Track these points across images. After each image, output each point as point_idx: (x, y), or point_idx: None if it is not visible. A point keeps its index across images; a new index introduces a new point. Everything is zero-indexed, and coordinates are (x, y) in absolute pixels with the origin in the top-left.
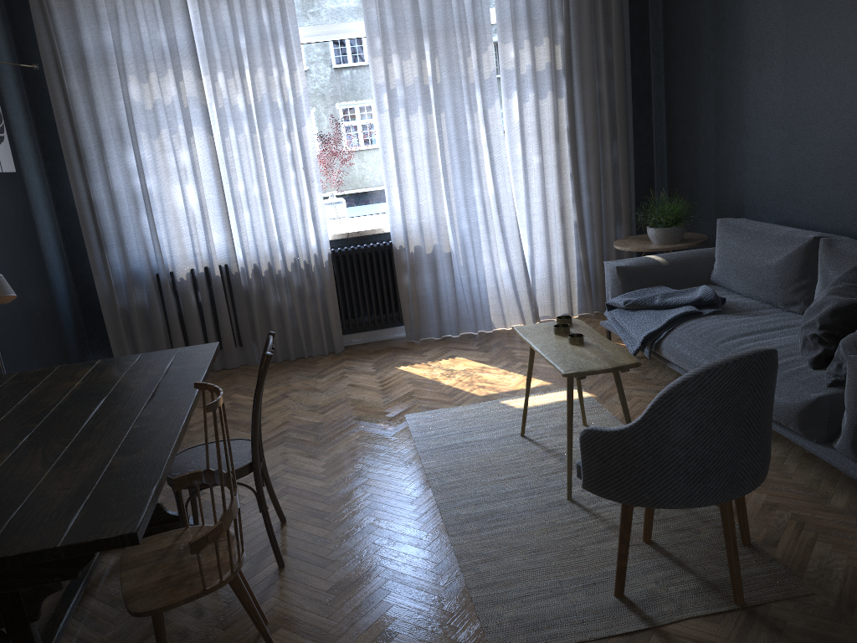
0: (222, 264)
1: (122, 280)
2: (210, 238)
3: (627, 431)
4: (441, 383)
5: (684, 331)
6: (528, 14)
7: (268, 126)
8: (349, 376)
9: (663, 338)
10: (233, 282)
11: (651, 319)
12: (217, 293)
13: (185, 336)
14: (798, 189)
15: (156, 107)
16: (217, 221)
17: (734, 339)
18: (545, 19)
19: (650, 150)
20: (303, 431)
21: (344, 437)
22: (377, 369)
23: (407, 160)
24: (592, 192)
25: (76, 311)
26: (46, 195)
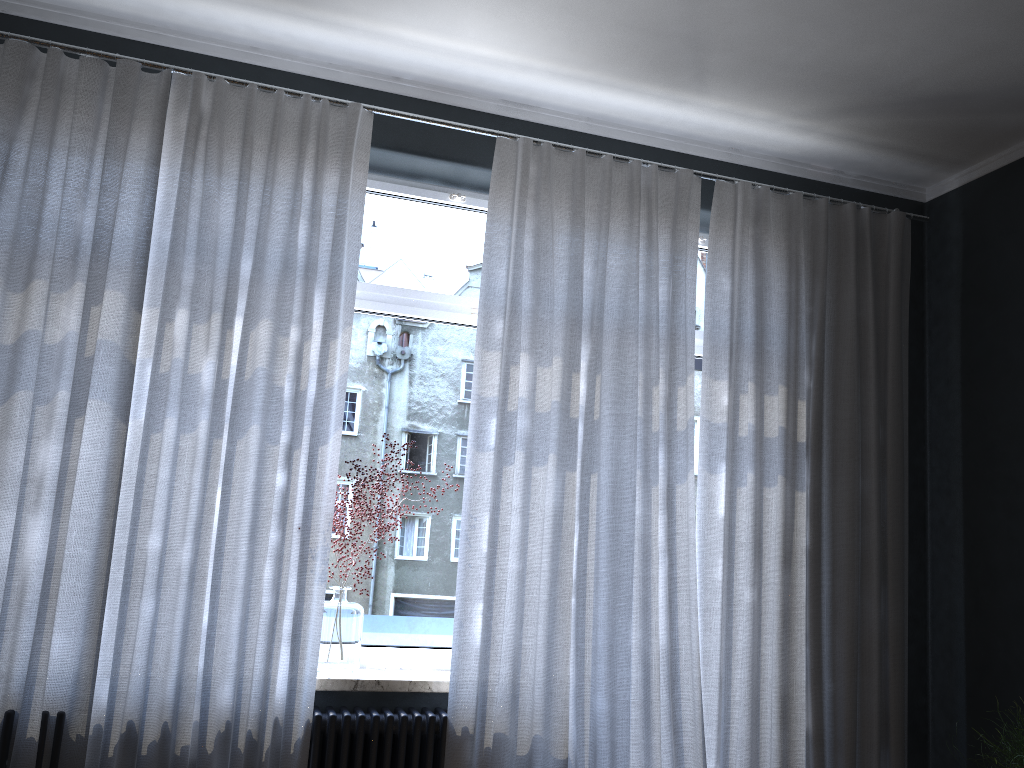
0: (52, 711)
1: None
2: (44, 643)
3: None
4: None
5: None
6: (758, 341)
7: (250, 429)
8: None
9: None
10: (64, 759)
11: None
12: None
13: None
14: None
15: (22, 344)
16: (74, 607)
17: None
18: (782, 356)
19: (922, 613)
20: None
21: None
22: None
23: (511, 550)
24: (839, 676)
25: None
26: None
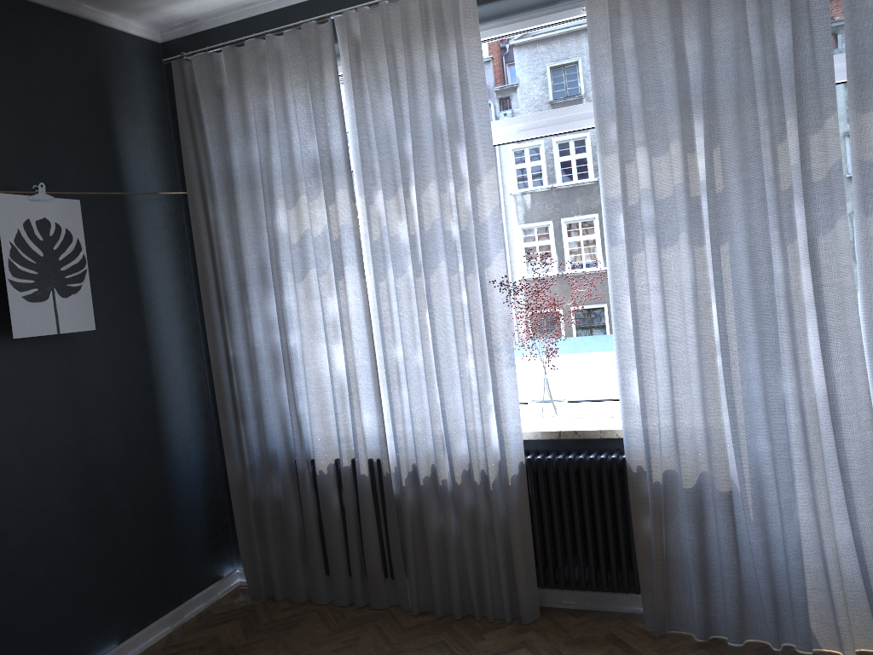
0: (374, 458)
1: (255, 462)
2: (356, 420)
3: None
4: None
5: None
6: None
7: (440, 265)
8: None
9: None
10: (384, 486)
11: None
12: (361, 499)
13: (324, 549)
14: None
15: (305, 240)
16: (370, 397)
17: None
18: None
19: None
20: None
21: None
22: None
23: (656, 323)
24: None
25: (218, 490)
26: (194, 346)
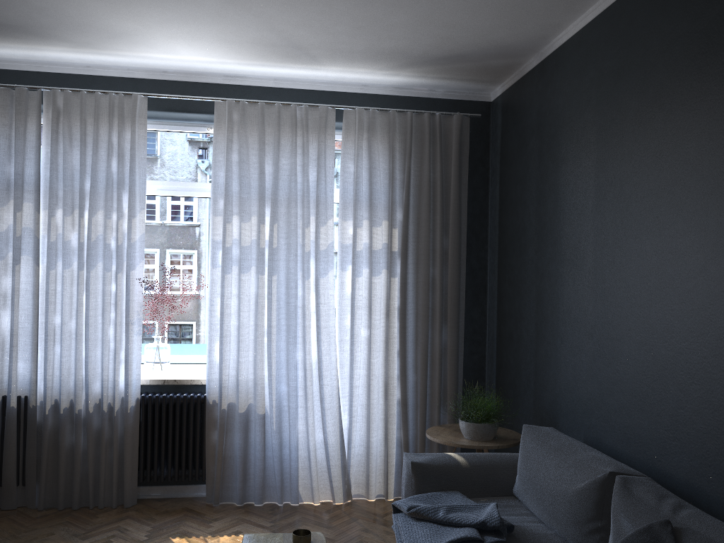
0: (22, 395)
1: None
2: (14, 366)
3: None
4: None
5: None
6: (370, 197)
7: (98, 264)
8: (114, 542)
9: None
10: (28, 415)
11: (429, 537)
12: (8, 425)
13: None
14: (606, 406)
15: None
16: (26, 350)
17: None
18: (386, 204)
19: (483, 337)
20: None
21: None
22: (150, 537)
23: (233, 315)
24: (418, 372)
25: None
26: None
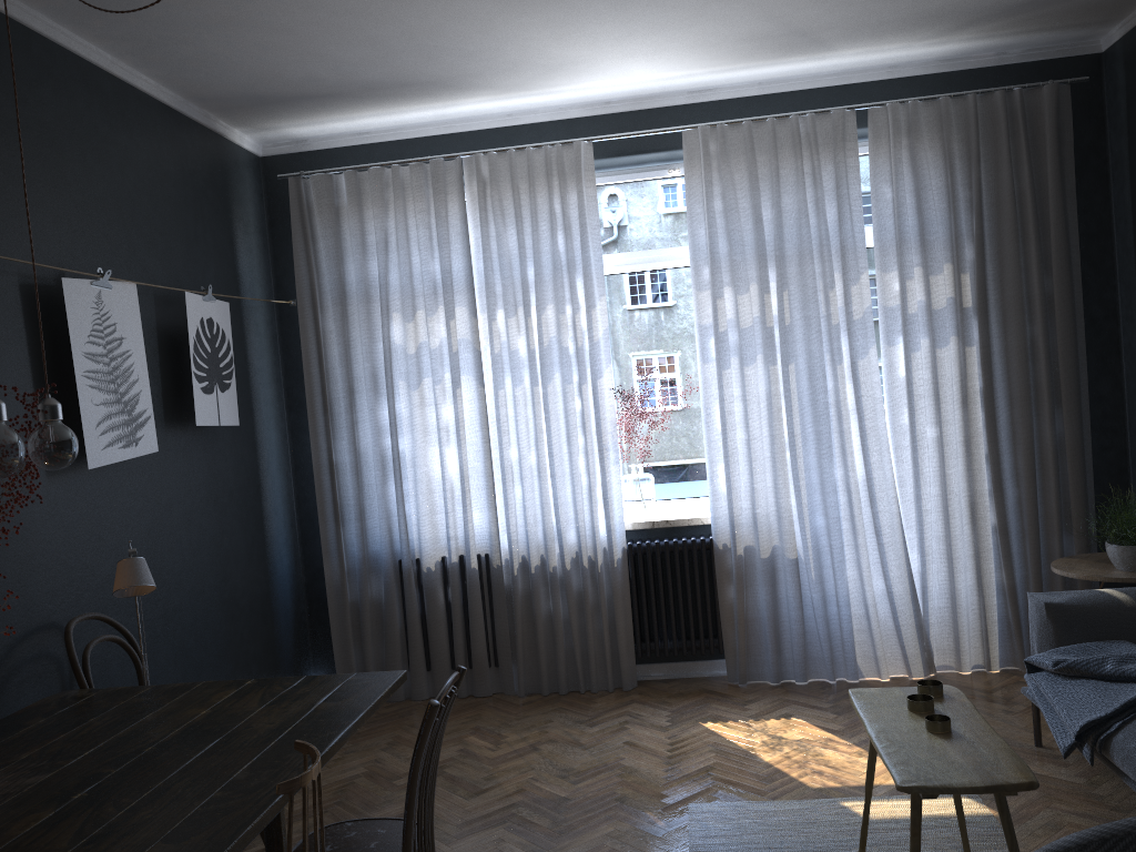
0: (481, 553)
1: (356, 564)
2: (469, 517)
3: None
4: (758, 757)
5: None
6: (920, 233)
7: (554, 376)
8: (630, 728)
9: (1114, 733)
10: (493, 578)
11: (1096, 697)
12: (471, 591)
13: (426, 645)
14: None
15: (420, 351)
16: (480, 496)
17: None
18: (946, 239)
19: (1121, 423)
20: (538, 808)
21: (591, 827)
22: (673, 722)
23: (739, 426)
24: (1021, 483)
25: (300, 600)
26: (284, 453)
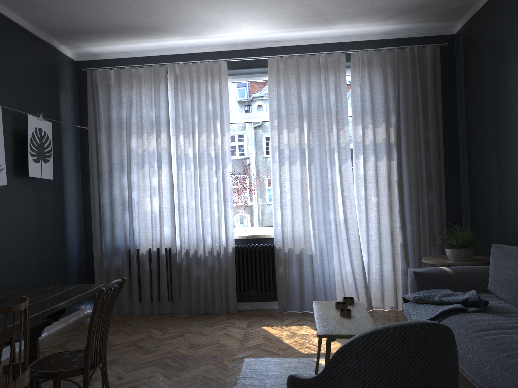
0: (167, 247)
1: (109, 250)
2: (162, 230)
3: (313, 380)
4: (283, 340)
5: (449, 322)
6: (372, 109)
7: (205, 166)
8: (228, 328)
9: None
10: (172, 259)
11: (429, 310)
12: (161, 264)
13: (139, 289)
14: None
15: (144, 152)
16: (168, 220)
17: (483, 331)
18: (383, 112)
19: (459, 199)
20: (175, 359)
21: (197, 367)
22: (248, 326)
23: (288, 193)
24: (413, 224)
25: (82, 267)
26: (78, 197)
